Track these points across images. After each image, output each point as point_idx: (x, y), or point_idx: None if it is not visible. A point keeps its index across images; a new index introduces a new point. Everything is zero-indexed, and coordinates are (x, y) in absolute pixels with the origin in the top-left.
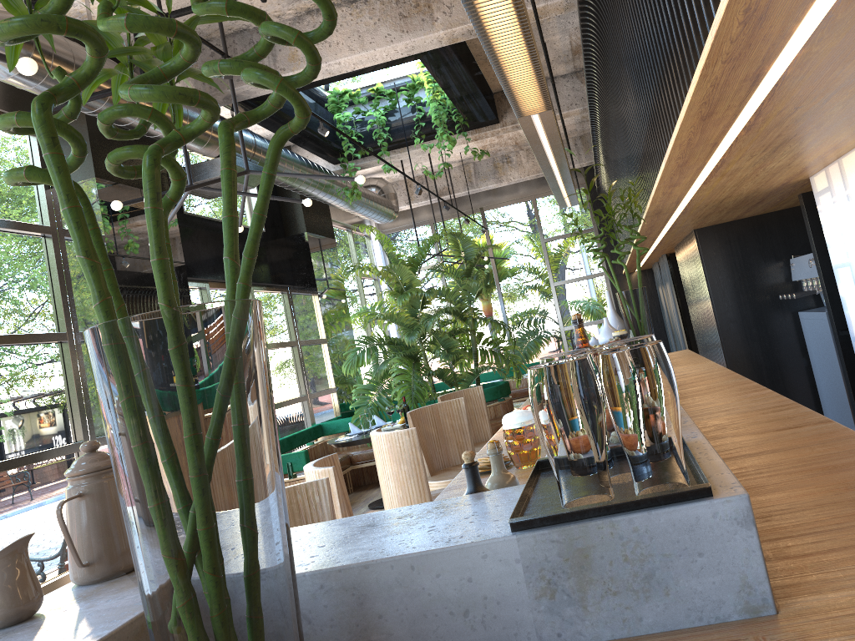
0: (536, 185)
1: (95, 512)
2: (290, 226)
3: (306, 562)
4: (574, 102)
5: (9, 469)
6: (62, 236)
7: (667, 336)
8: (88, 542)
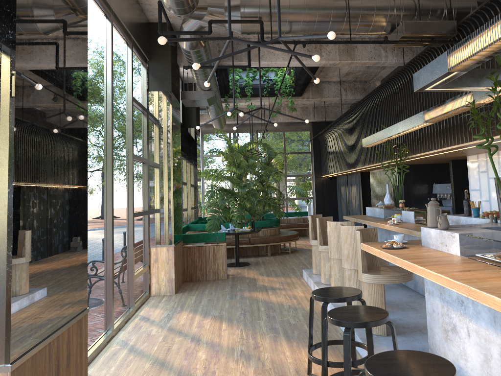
0: (286, 125)
1: (439, 212)
2: (188, 123)
3: (497, 225)
4: (336, 95)
5: (137, 216)
6: (149, 114)
7: (338, 210)
8: (438, 218)
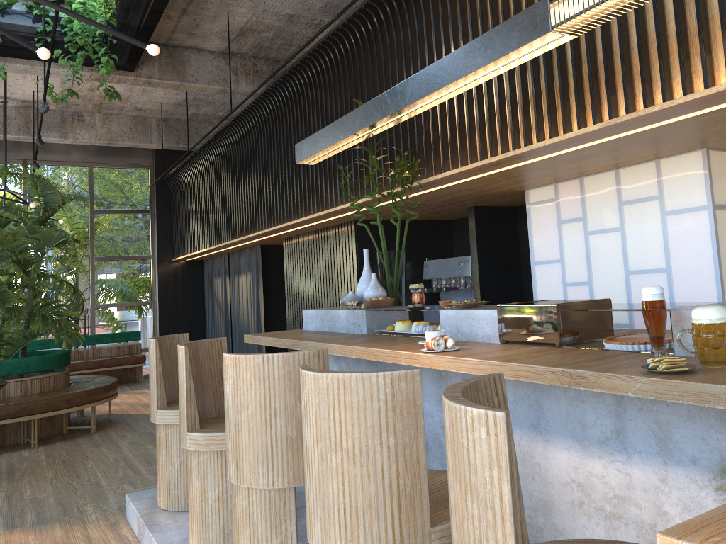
0: (98, 153)
1: None
2: None
3: None
4: (216, 79)
5: None
6: None
7: (206, 326)
8: None
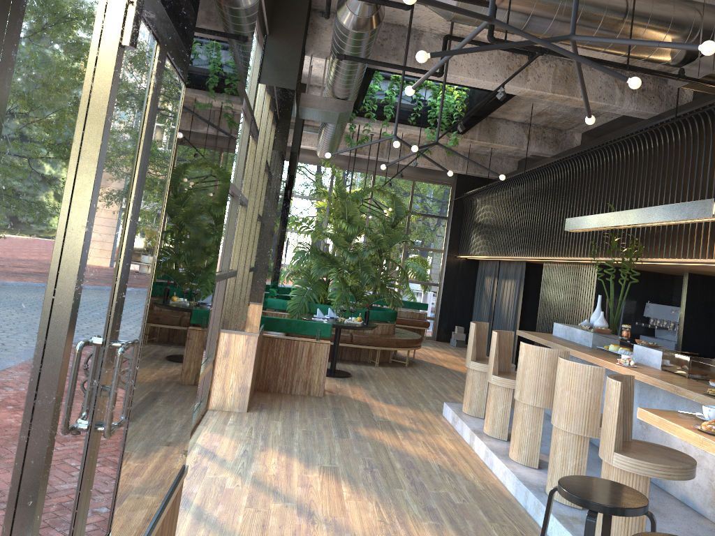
0: (420, 172)
1: None
2: None
3: None
4: (514, 142)
5: (216, 282)
6: (255, 120)
7: (473, 310)
8: None
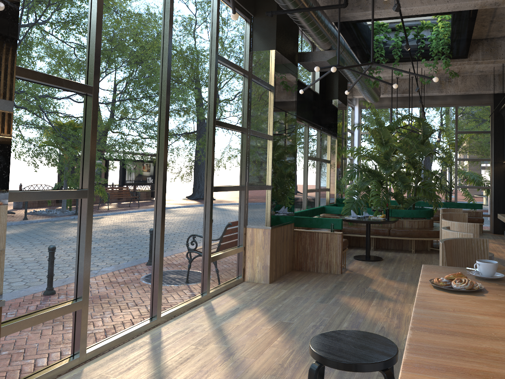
0: (460, 98)
1: None
2: (329, 94)
3: None
4: None
5: (221, 191)
6: (252, 78)
7: None
8: None
